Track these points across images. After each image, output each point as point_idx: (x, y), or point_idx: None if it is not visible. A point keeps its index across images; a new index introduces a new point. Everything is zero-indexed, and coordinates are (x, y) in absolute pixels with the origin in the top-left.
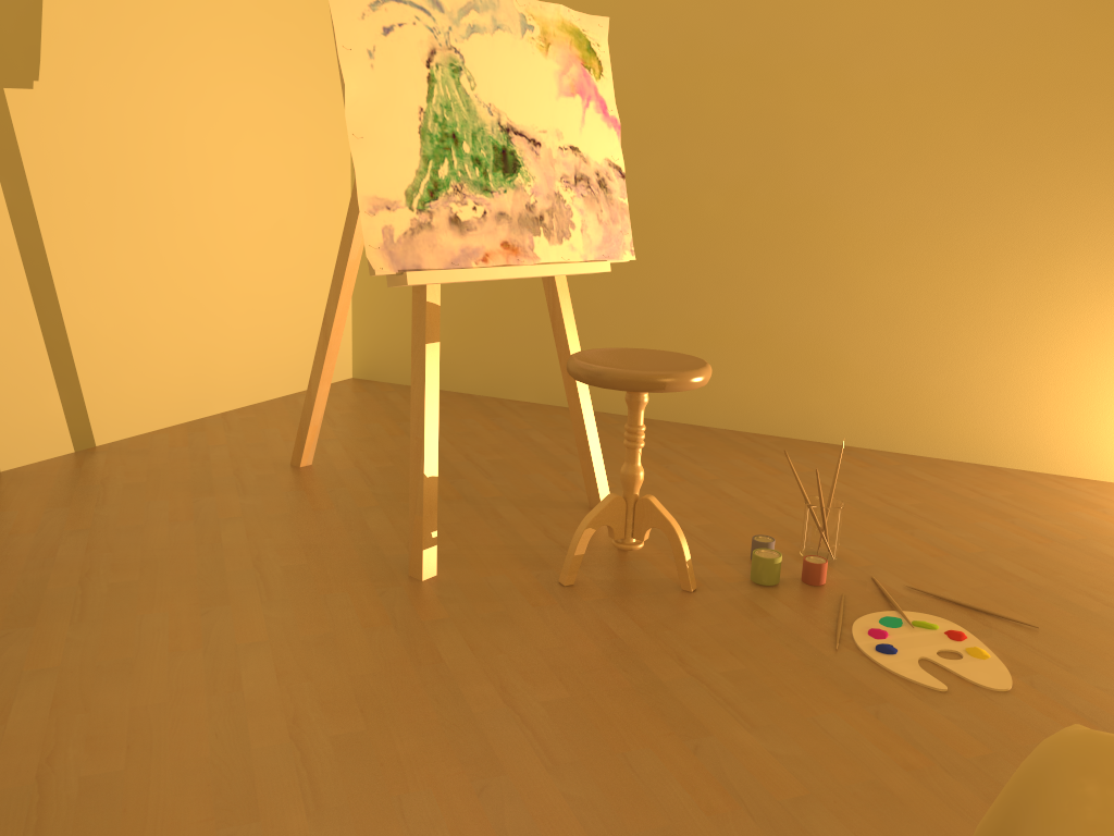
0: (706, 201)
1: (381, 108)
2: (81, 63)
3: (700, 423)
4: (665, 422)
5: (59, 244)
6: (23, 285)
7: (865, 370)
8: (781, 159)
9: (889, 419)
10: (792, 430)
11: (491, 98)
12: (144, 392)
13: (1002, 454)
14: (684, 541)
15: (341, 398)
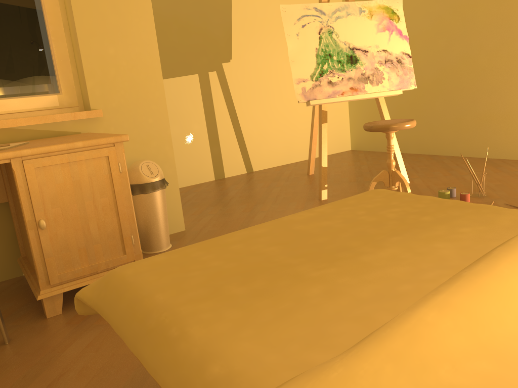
0: (480, 60)
1: (301, 51)
2: (244, 51)
3: (484, 157)
4: (468, 157)
5: (239, 108)
6: (229, 121)
7: None
8: (511, 35)
9: None
10: None
11: (345, 39)
12: (268, 154)
13: None
14: (408, 185)
15: (340, 156)
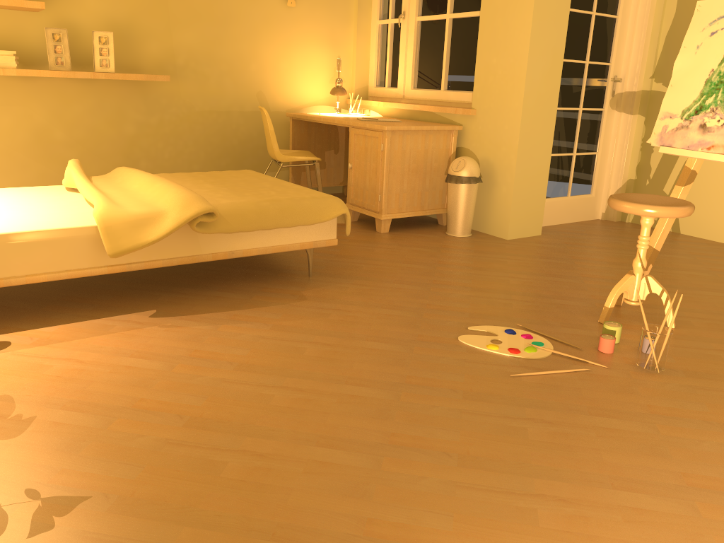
0: None
1: (690, 72)
2: None
3: None
4: None
5: None
6: None
7: None
8: None
9: None
10: None
11: None
12: None
13: None
14: (611, 297)
15: None
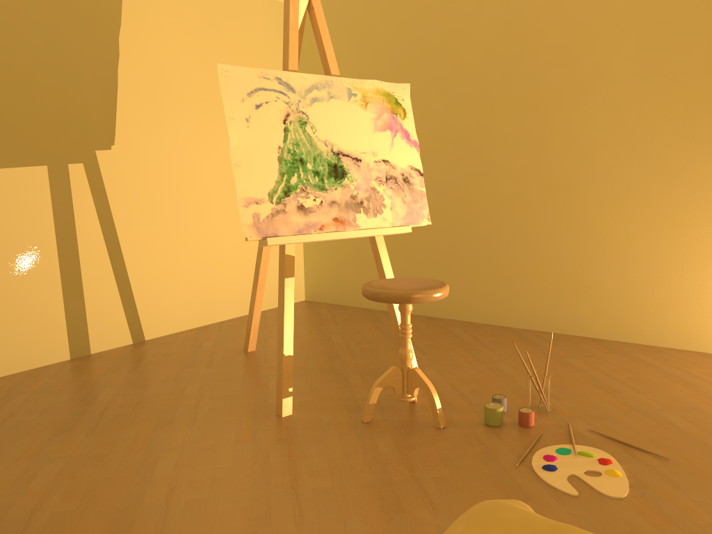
0: (502, 185)
1: (253, 148)
2: (137, 134)
3: (507, 325)
4: (484, 325)
5: (124, 230)
6: (104, 253)
7: (610, 288)
8: (546, 156)
9: (629, 321)
10: (566, 329)
11: (326, 137)
12: (173, 310)
13: (710, 344)
14: (436, 396)
15: None
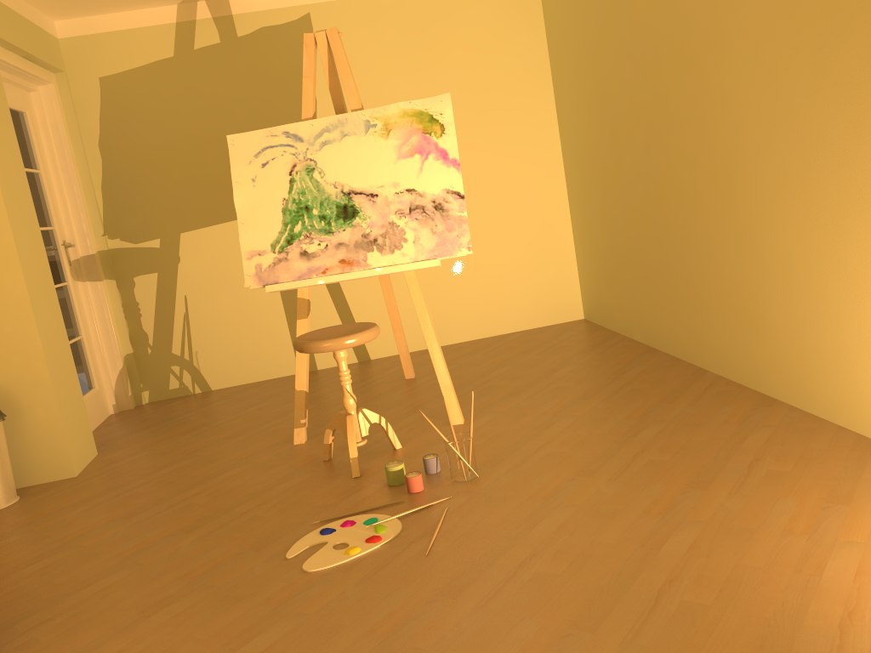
0: (681, 175)
1: (258, 205)
2: None
3: (707, 368)
4: (686, 365)
5: None
6: None
7: (780, 327)
8: (708, 131)
9: (802, 378)
10: (751, 381)
11: (336, 178)
12: None
13: None
14: (353, 445)
15: (535, 335)
